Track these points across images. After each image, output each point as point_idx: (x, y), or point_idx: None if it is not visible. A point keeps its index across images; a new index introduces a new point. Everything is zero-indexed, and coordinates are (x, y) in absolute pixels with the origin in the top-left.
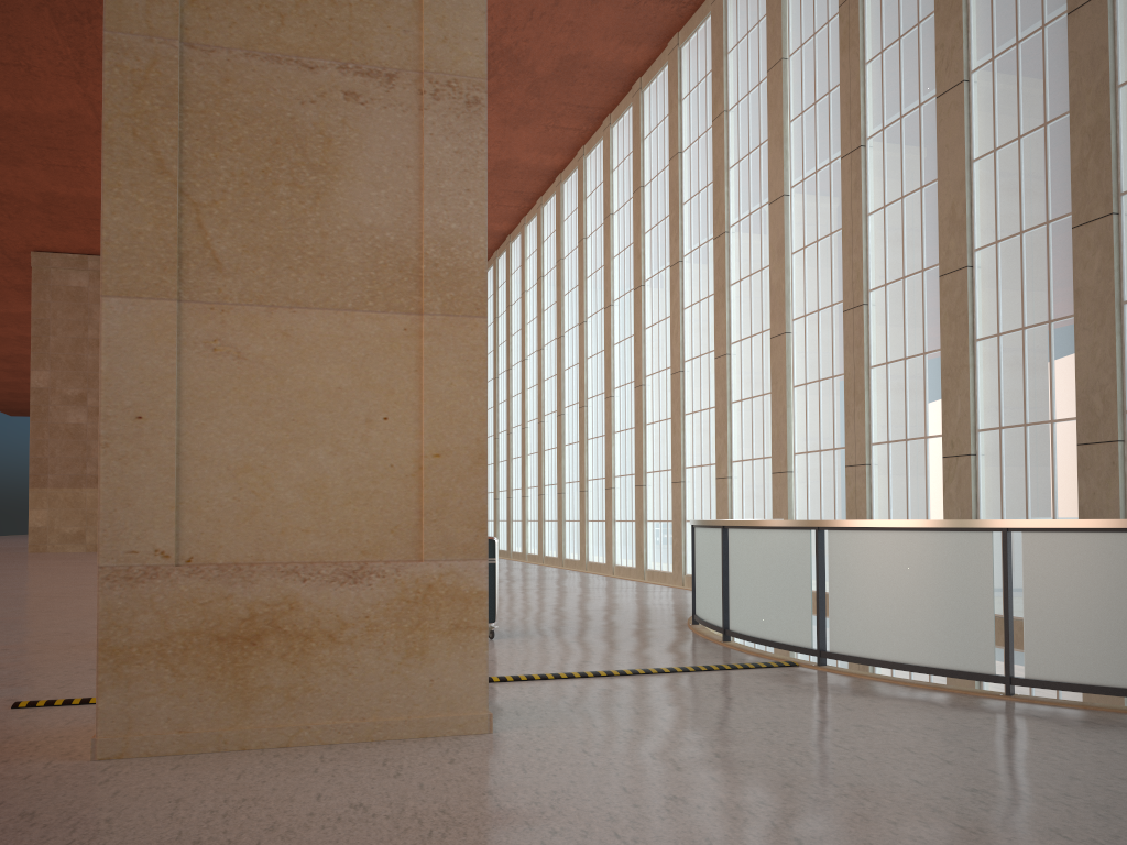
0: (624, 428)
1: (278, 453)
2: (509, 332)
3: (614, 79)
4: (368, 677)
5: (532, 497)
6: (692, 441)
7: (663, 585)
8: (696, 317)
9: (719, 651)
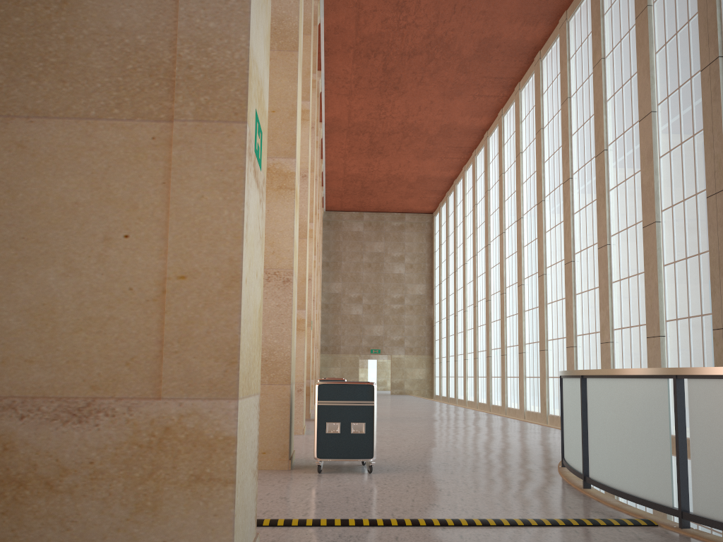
0: (531, 307)
1: (4, 274)
2: (455, 246)
3: (520, 54)
4: (89, 534)
5: (470, 360)
6: (582, 315)
7: (554, 428)
8: (583, 219)
9: (575, 500)
